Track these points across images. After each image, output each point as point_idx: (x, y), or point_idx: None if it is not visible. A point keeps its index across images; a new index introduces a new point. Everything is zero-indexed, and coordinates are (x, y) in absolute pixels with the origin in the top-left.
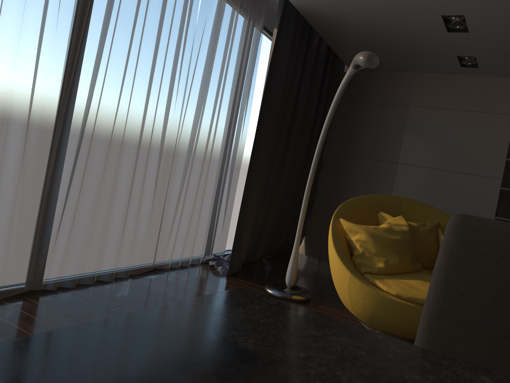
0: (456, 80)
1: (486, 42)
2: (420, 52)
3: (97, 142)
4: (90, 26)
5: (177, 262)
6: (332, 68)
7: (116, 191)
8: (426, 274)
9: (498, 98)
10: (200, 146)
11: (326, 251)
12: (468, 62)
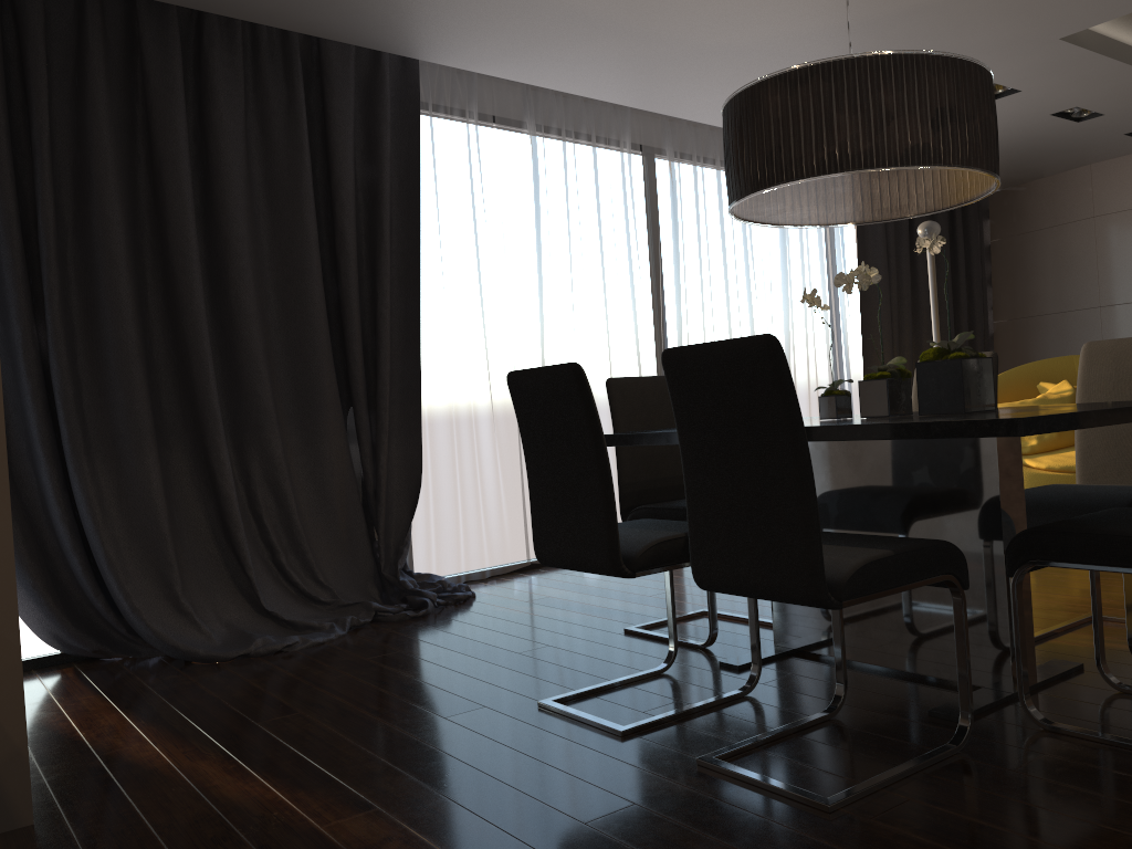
0: None
1: None
2: (1069, 146)
3: None
4: (665, 280)
5: None
6: None
7: None
8: None
9: None
10: (800, 362)
11: None
12: None
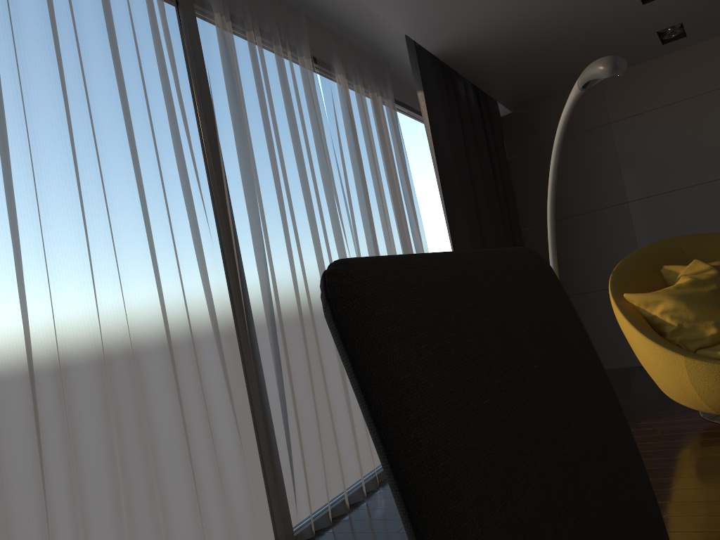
0: (659, 64)
1: None
2: (605, 47)
3: (286, 320)
4: (230, 174)
5: None
6: (488, 116)
7: (326, 376)
8: None
9: None
10: None
11: None
12: (671, 34)
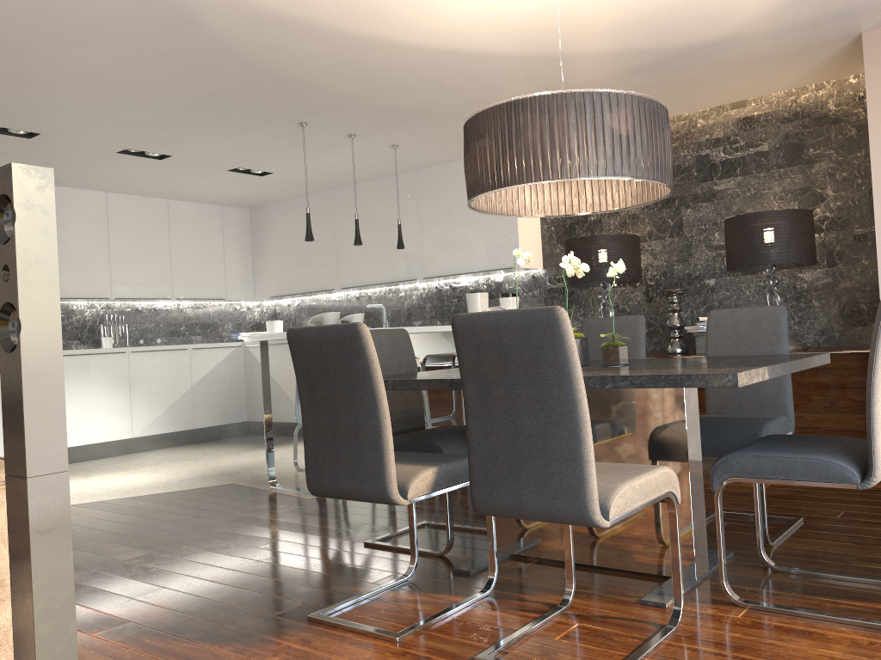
0: None
1: None
2: None
3: None
4: None
5: None
6: None
7: None
8: None
9: None
10: None
11: None
12: None
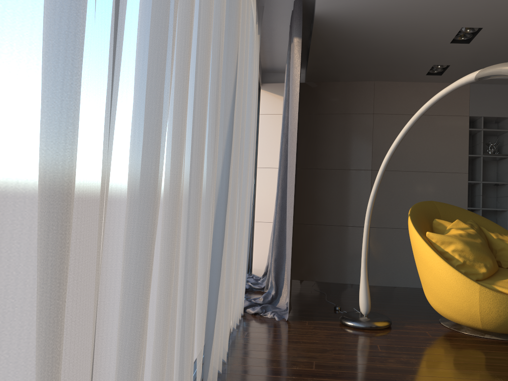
0: (414, 87)
1: (474, 52)
2: (401, 62)
3: None
4: None
5: (237, 318)
6: None
7: None
8: (506, 270)
9: (453, 102)
10: None
11: (308, 269)
12: (436, 70)
